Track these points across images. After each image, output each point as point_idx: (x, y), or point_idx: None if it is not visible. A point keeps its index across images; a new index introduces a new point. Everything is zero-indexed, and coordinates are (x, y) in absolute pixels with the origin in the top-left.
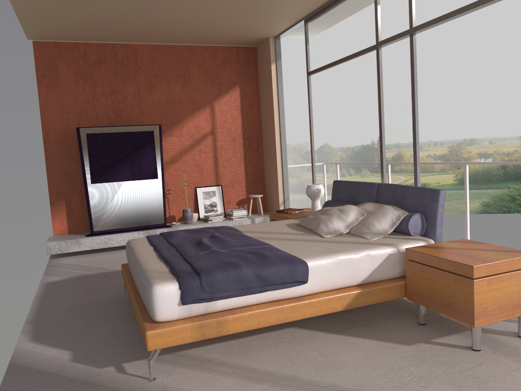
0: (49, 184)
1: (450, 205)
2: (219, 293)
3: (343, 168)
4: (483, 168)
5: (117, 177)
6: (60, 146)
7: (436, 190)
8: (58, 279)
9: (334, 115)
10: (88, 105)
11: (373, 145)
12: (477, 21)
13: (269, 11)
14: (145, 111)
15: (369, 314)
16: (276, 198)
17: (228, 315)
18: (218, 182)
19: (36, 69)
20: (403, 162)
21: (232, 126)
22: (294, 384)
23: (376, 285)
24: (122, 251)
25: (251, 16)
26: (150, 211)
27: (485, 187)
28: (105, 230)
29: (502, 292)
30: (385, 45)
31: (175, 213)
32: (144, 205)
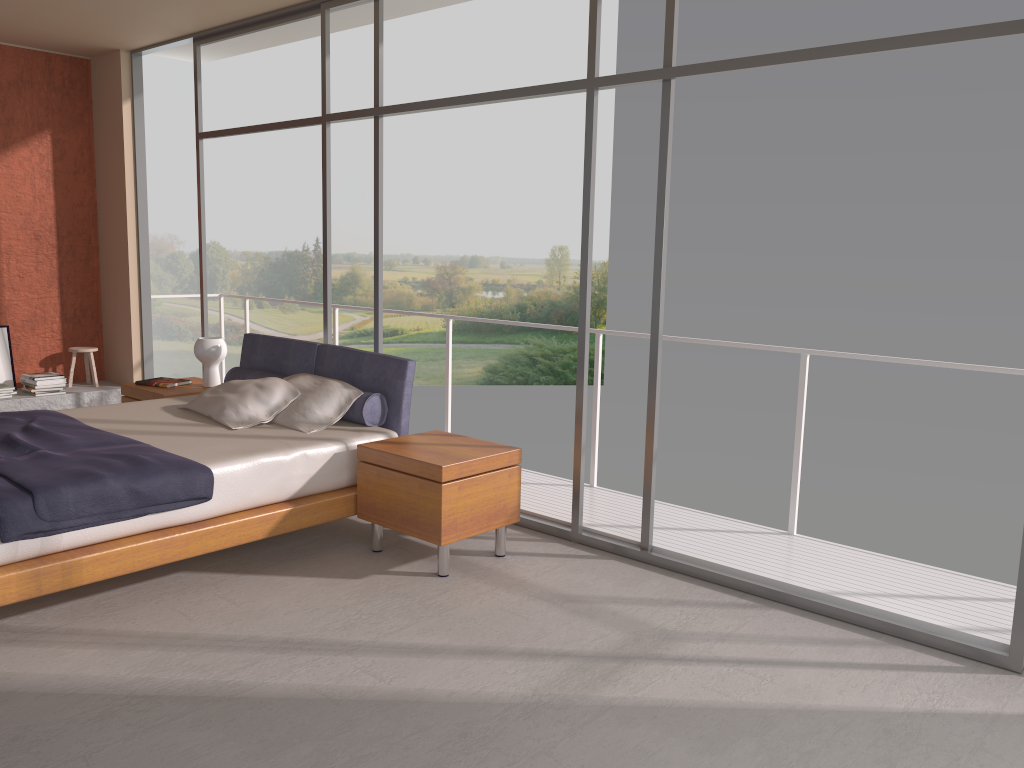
0: None
1: (436, 370)
2: (66, 521)
3: (247, 292)
4: (491, 308)
5: None
6: None
7: (403, 360)
8: None
9: (231, 188)
10: None
11: (306, 253)
12: (490, 55)
13: (129, 13)
14: None
15: (302, 544)
16: (126, 356)
17: (82, 555)
18: (1, 320)
19: None
20: (360, 288)
21: (34, 210)
22: (196, 643)
23: (315, 500)
24: None
25: (90, 13)
26: None
27: (493, 340)
28: None
29: (476, 499)
30: (337, 121)
31: None
32: None
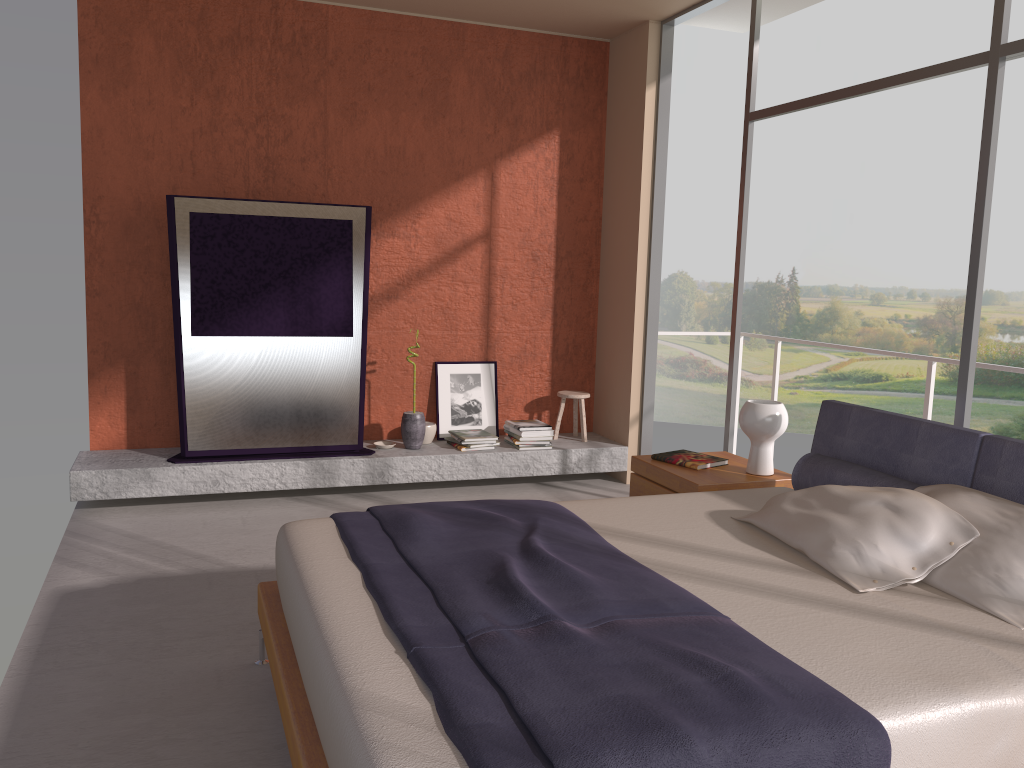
0: (89, 326)
1: None
2: None
3: (711, 326)
4: (1006, 356)
5: (256, 326)
6: (124, 236)
7: None
8: (88, 583)
9: (703, 215)
10: (201, 143)
11: (779, 284)
12: None
13: None
14: (335, 170)
15: None
16: (621, 406)
17: None
18: (489, 354)
19: (80, 42)
20: (839, 325)
21: (533, 225)
22: None
23: None
24: (252, 503)
25: None
26: (328, 413)
27: (1006, 394)
28: (216, 451)
29: None
30: (1021, 54)
31: (382, 419)
32: (314, 398)
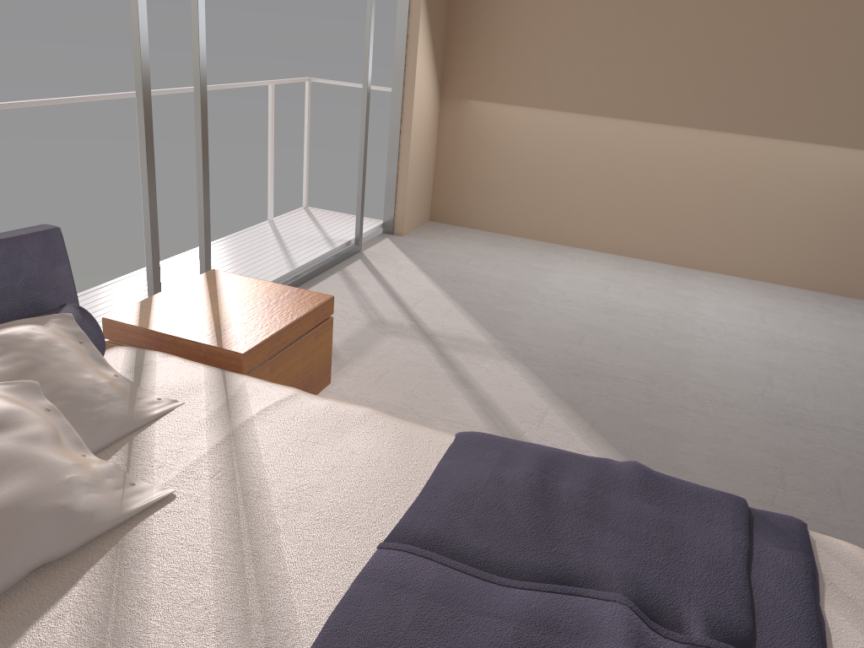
0: None
1: None
2: None
3: None
4: None
5: None
6: None
7: (48, 229)
8: None
9: None
10: None
11: None
12: None
13: None
14: None
15: None
16: None
17: None
18: None
19: None
20: None
21: None
22: None
23: None
24: None
25: None
26: None
27: None
28: None
29: None
30: None
31: None
32: None
